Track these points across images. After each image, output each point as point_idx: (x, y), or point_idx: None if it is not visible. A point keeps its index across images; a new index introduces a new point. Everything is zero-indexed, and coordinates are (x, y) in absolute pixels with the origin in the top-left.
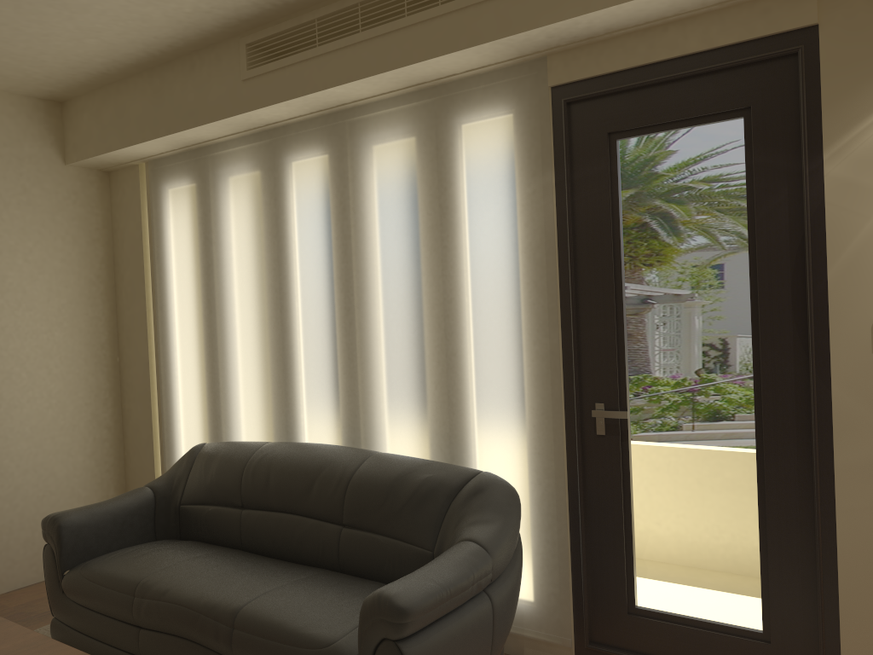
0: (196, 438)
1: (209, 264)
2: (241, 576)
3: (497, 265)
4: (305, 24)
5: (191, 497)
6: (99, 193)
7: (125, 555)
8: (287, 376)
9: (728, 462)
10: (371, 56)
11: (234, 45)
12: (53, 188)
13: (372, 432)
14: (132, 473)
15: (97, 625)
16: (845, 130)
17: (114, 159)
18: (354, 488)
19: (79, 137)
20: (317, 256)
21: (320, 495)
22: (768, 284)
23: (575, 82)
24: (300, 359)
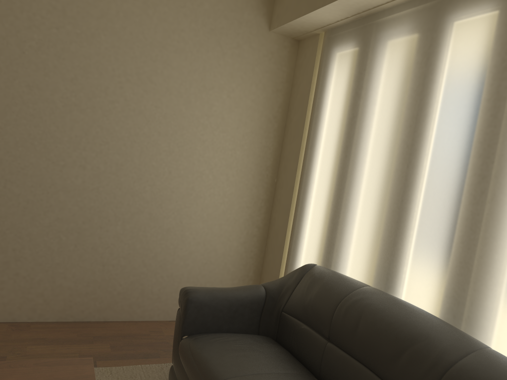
0: (312, 256)
1: (353, 116)
2: None
3: None
4: None
5: (291, 309)
6: (288, 55)
7: (224, 343)
8: (399, 228)
9: None
10: None
11: None
12: (257, 47)
13: (479, 315)
14: (266, 264)
15: None
16: None
17: (302, 26)
18: None
19: (281, 9)
20: (460, 117)
21: (407, 371)
22: None
23: None
24: (416, 216)
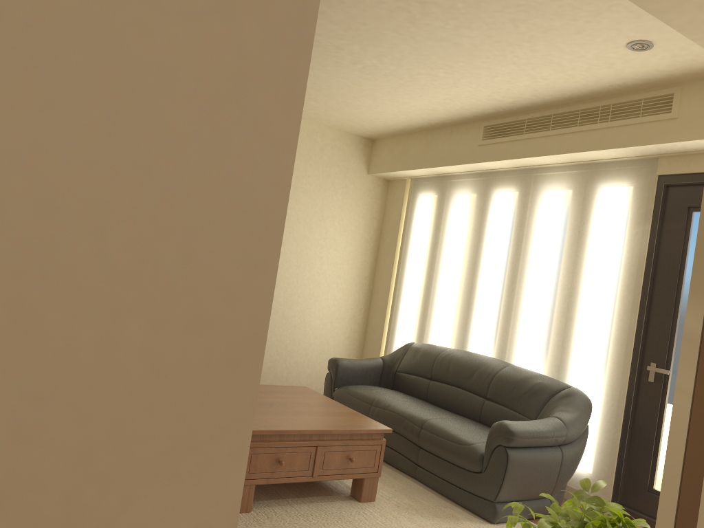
0: (408, 340)
1: (436, 242)
2: (427, 409)
3: (606, 272)
4: (519, 120)
5: (403, 369)
6: (381, 191)
7: (367, 387)
8: (469, 314)
9: None
10: (553, 144)
11: (477, 125)
12: (359, 186)
13: (512, 355)
14: (366, 354)
15: None
16: None
17: (395, 175)
18: (496, 379)
19: (379, 160)
20: (500, 248)
21: (477, 380)
22: None
23: (673, 174)
24: (478, 305)
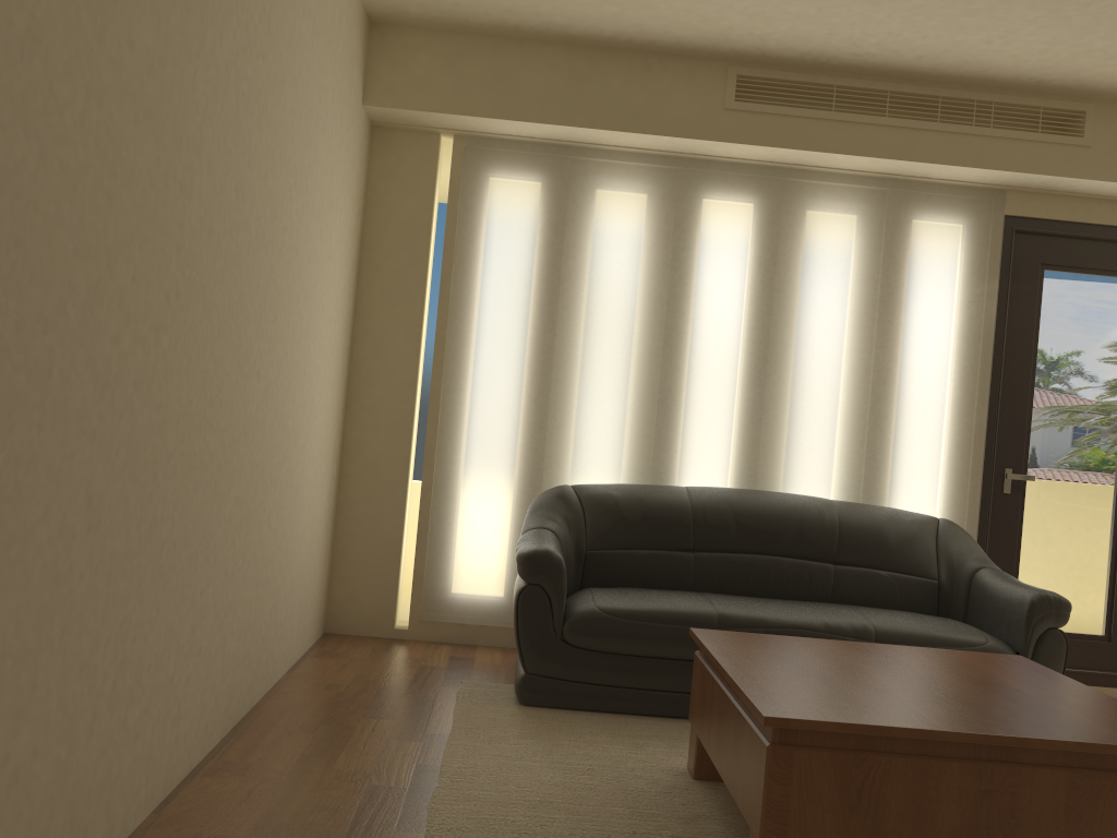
0: (502, 482)
1: (561, 281)
2: (803, 606)
3: (939, 347)
4: (817, 84)
5: (607, 541)
6: (366, 150)
7: (627, 596)
8: (670, 420)
9: (1092, 516)
10: (894, 142)
11: (718, 69)
12: (356, 131)
13: (779, 483)
14: (352, 524)
15: (635, 669)
16: None
17: (440, 121)
18: (847, 528)
19: (405, 79)
20: (734, 302)
21: (808, 536)
22: None
23: (1023, 217)
24: (692, 404)
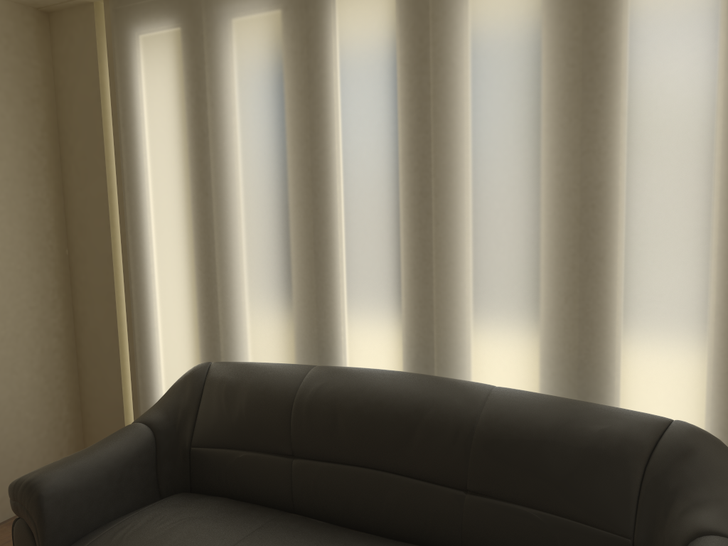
0: (184, 352)
1: (204, 134)
2: None
3: (685, 137)
4: None
5: (208, 438)
6: (37, 39)
7: (140, 533)
8: (324, 279)
9: None
10: None
11: None
12: None
13: (456, 355)
14: (90, 389)
15: None
16: None
17: None
18: (484, 442)
19: None
20: (377, 123)
21: (427, 449)
22: None
23: None
24: (345, 258)
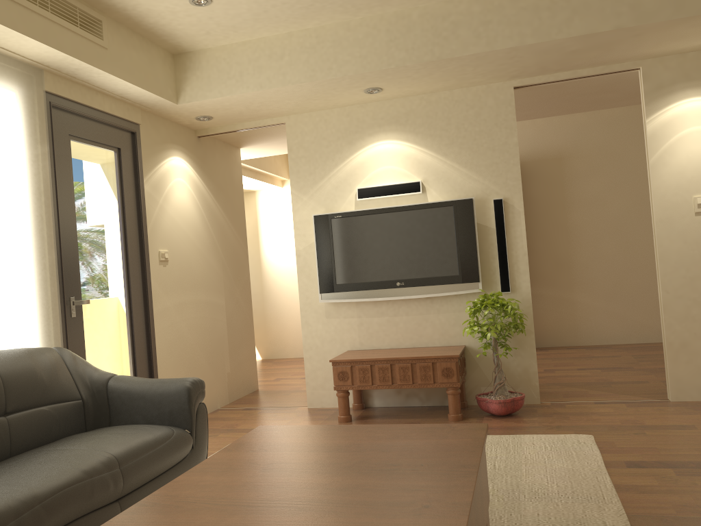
0: None
1: None
2: (33, 465)
3: (17, 199)
4: None
5: None
6: None
7: None
8: None
9: (118, 322)
10: None
11: None
12: None
13: None
14: None
15: None
16: (148, 172)
17: None
18: (9, 377)
19: None
20: None
21: None
22: (130, 233)
23: (56, 95)
24: None
